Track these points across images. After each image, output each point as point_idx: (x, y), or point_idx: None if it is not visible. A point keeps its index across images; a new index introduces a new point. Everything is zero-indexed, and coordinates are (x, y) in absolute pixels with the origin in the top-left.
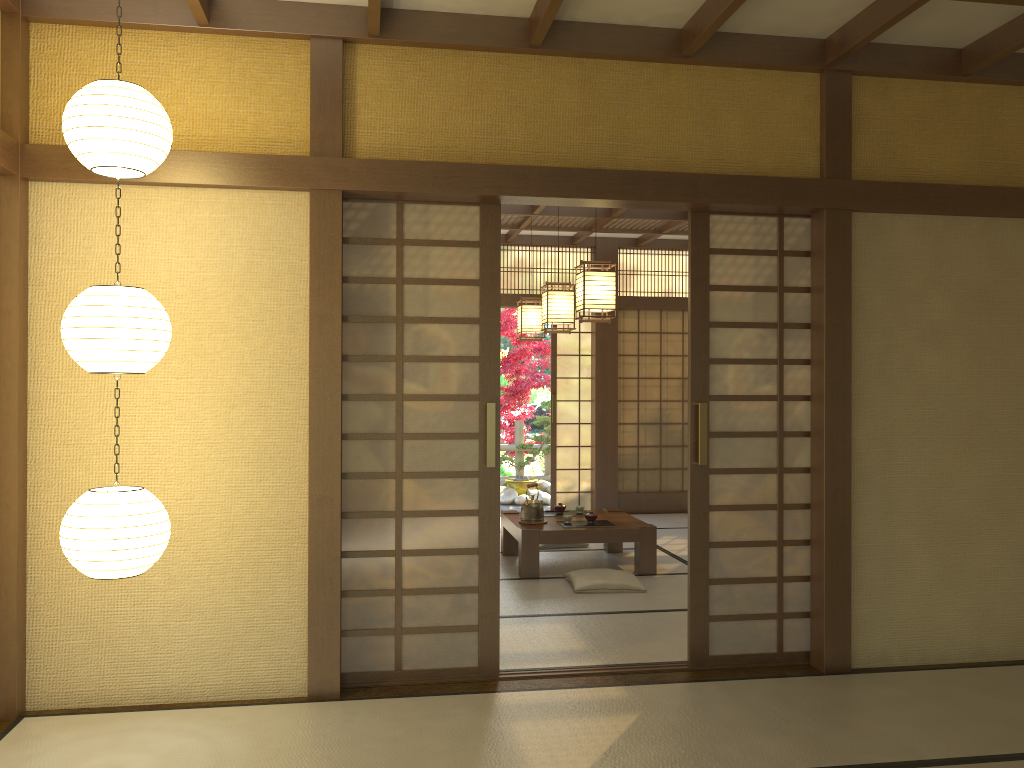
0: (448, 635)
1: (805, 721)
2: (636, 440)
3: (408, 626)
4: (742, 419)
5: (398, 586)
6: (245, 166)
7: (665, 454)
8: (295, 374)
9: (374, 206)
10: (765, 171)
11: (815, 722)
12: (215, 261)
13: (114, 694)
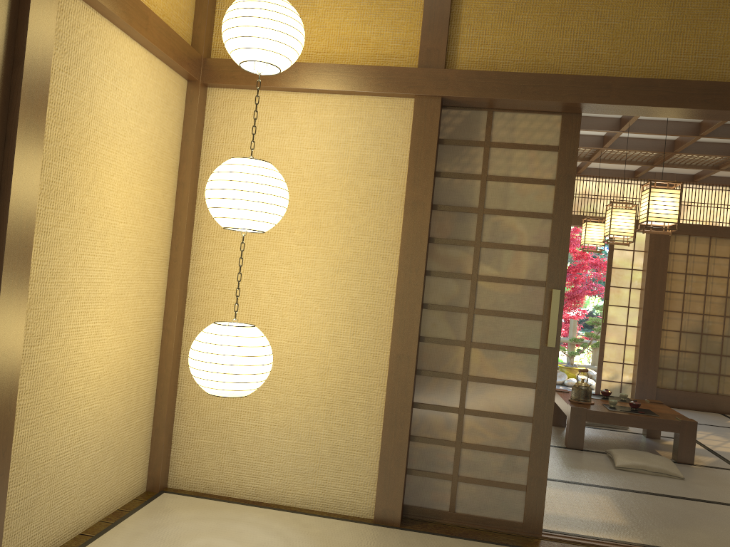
0: (498, 489)
1: None
2: (677, 345)
3: (464, 475)
4: None
5: (458, 439)
6: (364, 75)
7: (703, 360)
8: (389, 249)
9: (468, 113)
10: None
11: None
12: (335, 153)
13: (228, 487)
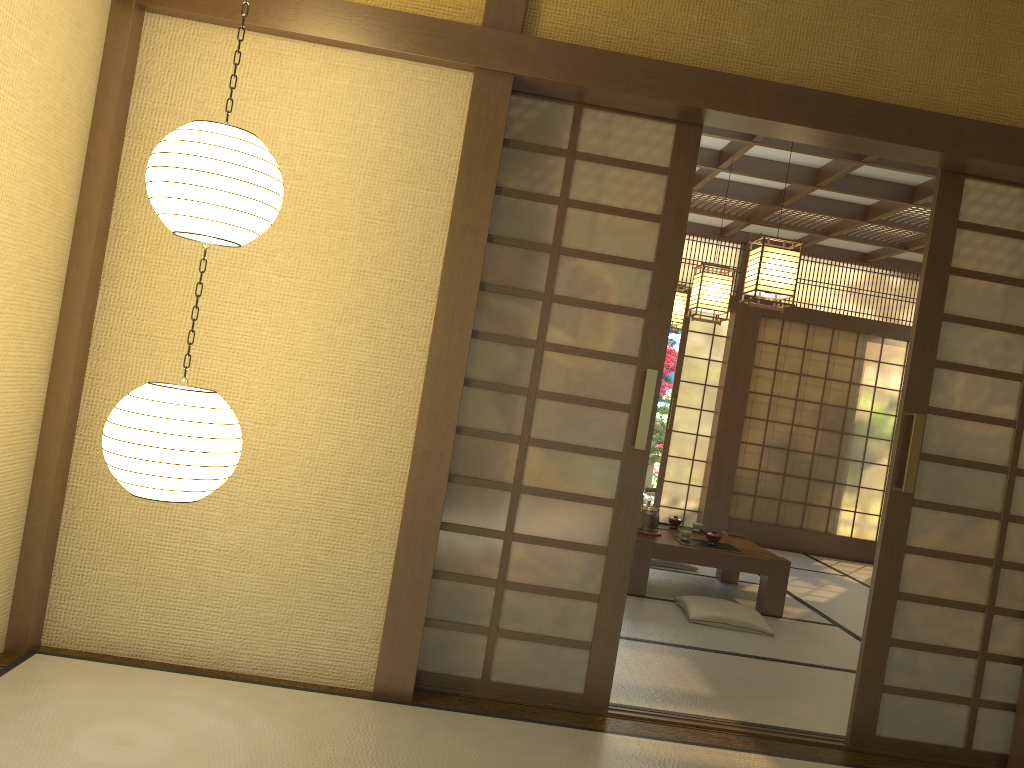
0: (553, 648)
1: None
2: (758, 463)
3: (506, 628)
4: (965, 444)
5: (502, 577)
6: (402, 27)
7: (788, 484)
8: (420, 294)
9: (547, 106)
10: None
11: None
12: (347, 141)
13: (145, 645)
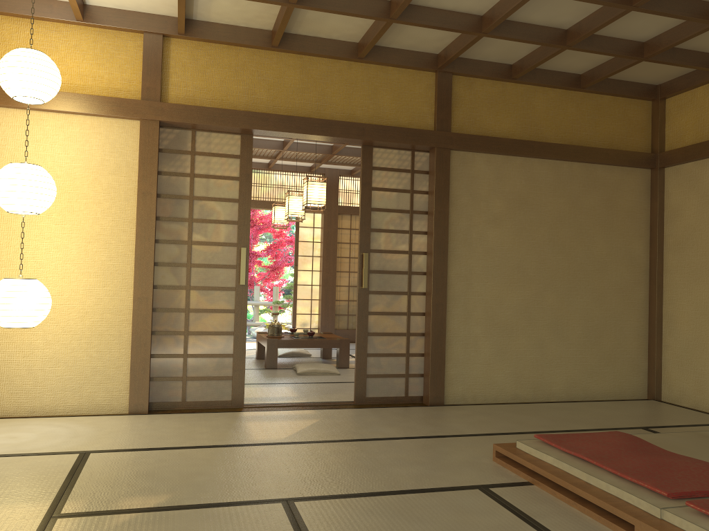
0: (214, 381)
1: (409, 422)
2: (347, 296)
3: (190, 376)
4: (388, 263)
5: (185, 352)
6: (102, 103)
7: None
8: (127, 225)
9: (178, 131)
10: (403, 125)
11: (415, 422)
12: (81, 157)
13: (9, 409)
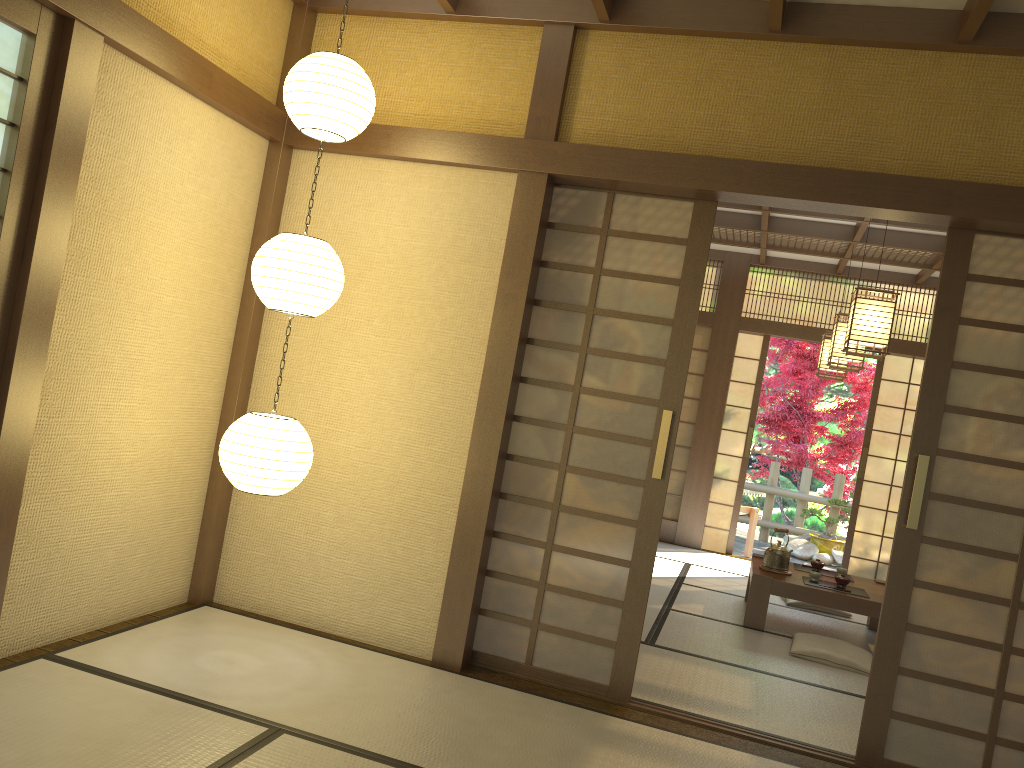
0: (583, 644)
1: None
2: None
3: (545, 623)
4: (978, 485)
5: (542, 579)
6: (463, 145)
7: None
8: (476, 348)
9: (585, 194)
10: None
11: None
12: (426, 232)
13: (278, 608)
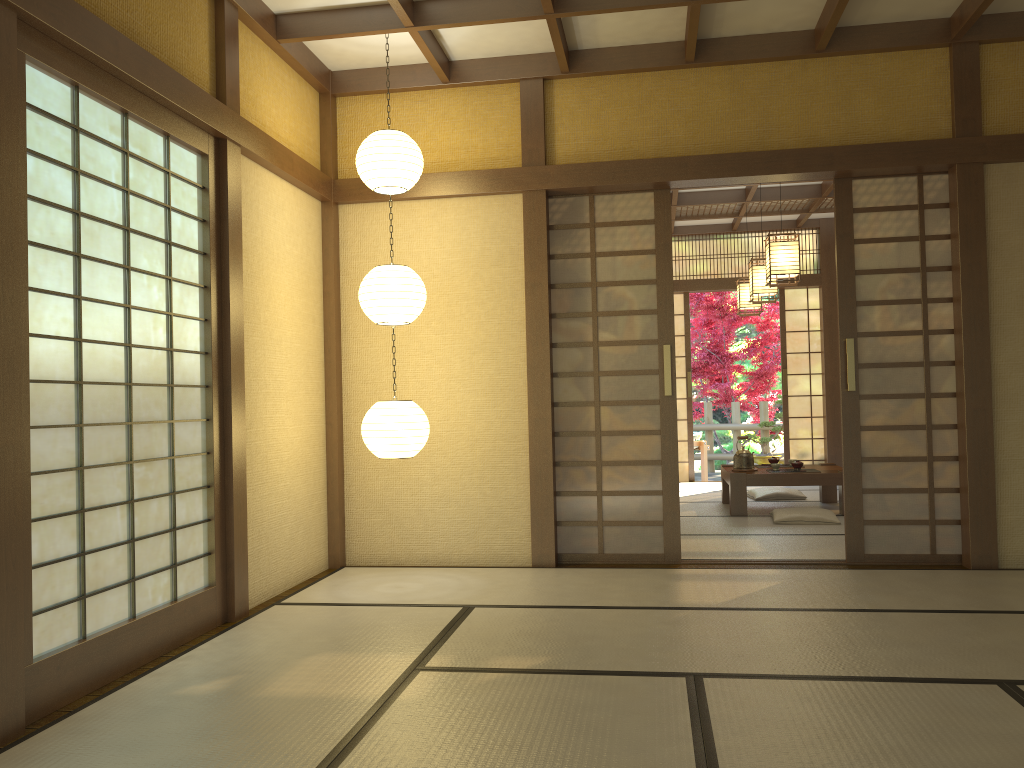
0: (639, 528)
1: (925, 590)
2: None
3: (607, 520)
4: (889, 352)
5: (599, 488)
6: (476, 179)
7: None
8: (516, 328)
9: (572, 200)
10: (898, 137)
11: (933, 591)
12: (459, 249)
13: (401, 557)
